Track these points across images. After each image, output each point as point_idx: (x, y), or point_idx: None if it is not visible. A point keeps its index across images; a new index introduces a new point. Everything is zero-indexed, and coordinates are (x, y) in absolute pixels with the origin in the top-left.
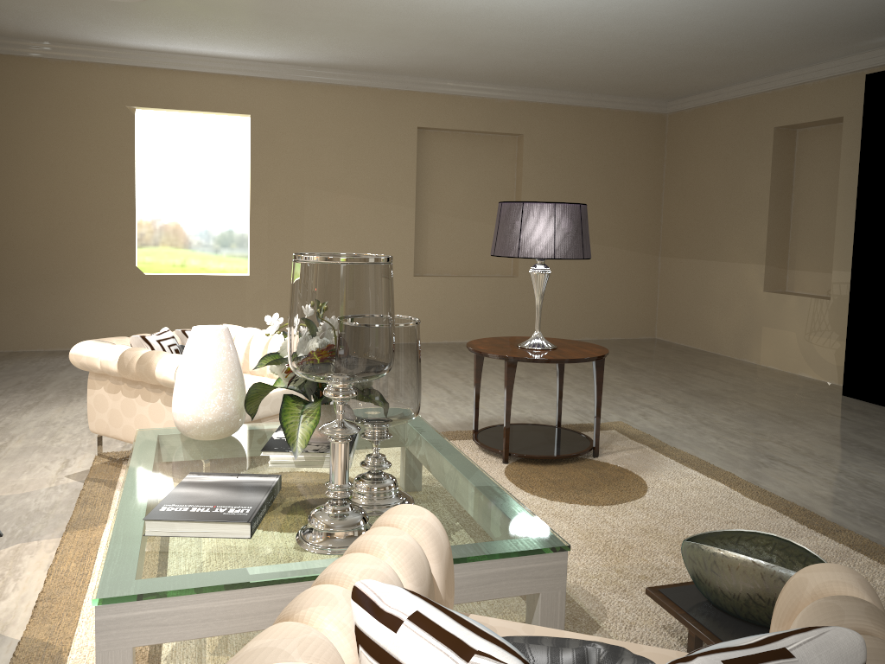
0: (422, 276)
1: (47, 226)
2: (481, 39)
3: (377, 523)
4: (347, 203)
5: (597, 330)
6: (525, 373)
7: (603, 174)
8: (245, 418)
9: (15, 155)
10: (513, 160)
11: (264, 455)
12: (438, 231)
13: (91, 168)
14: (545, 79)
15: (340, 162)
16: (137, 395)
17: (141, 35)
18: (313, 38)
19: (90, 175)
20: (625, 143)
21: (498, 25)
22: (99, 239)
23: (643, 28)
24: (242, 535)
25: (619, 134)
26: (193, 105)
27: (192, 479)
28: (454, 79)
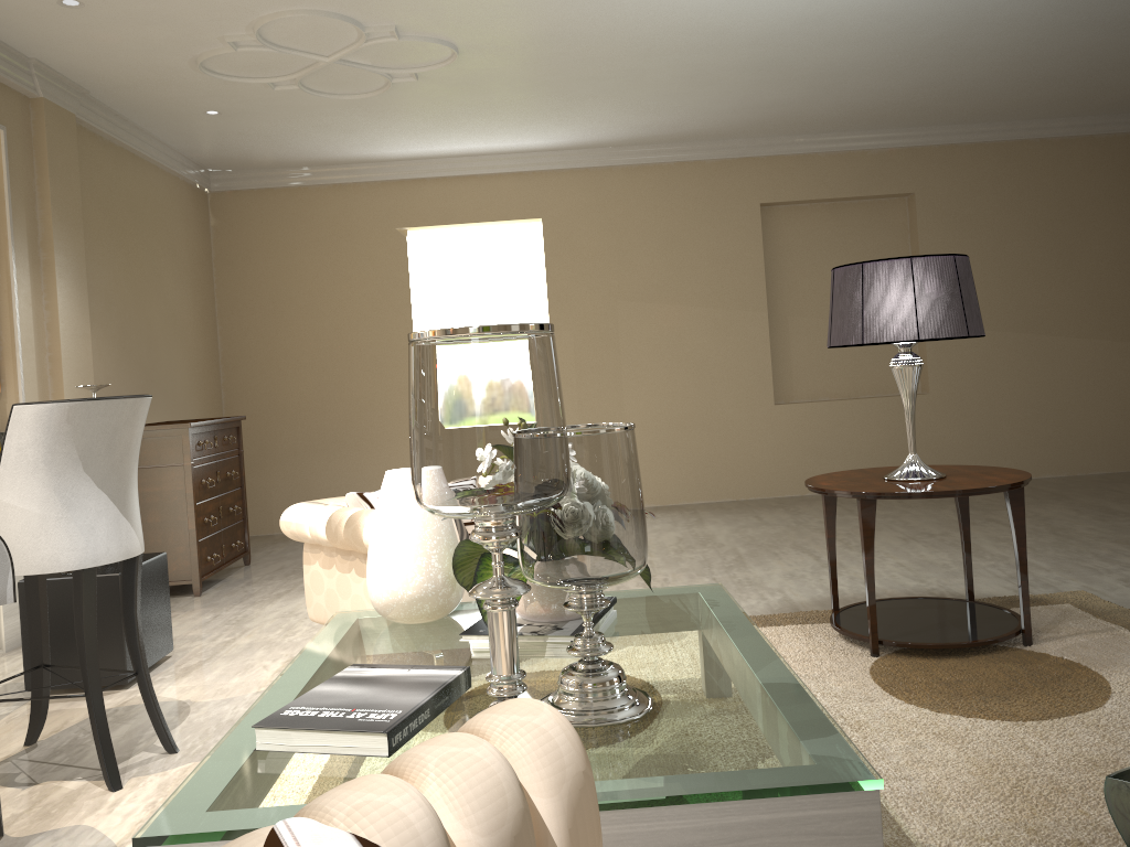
0: (786, 403)
1: (318, 380)
2: (821, 65)
3: (460, 728)
4: (674, 315)
5: (1065, 462)
6: (939, 527)
7: (1046, 232)
8: (461, 593)
9: (279, 301)
10: (904, 231)
11: (464, 640)
12: (804, 340)
13: (361, 307)
14: (935, 111)
15: (659, 263)
16: (351, 569)
17: (399, 139)
18: (599, 106)
19: (361, 315)
20: (1076, 185)
21: (836, 39)
22: (376, 390)
23: (1059, 1)
24: (378, 752)
25: (1064, 172)
26: (472, 216)
27: (349, 673)
28: (803, 132)
